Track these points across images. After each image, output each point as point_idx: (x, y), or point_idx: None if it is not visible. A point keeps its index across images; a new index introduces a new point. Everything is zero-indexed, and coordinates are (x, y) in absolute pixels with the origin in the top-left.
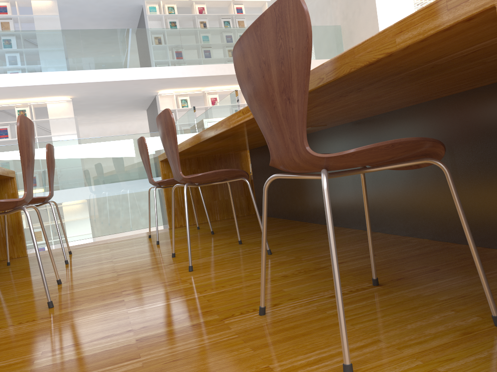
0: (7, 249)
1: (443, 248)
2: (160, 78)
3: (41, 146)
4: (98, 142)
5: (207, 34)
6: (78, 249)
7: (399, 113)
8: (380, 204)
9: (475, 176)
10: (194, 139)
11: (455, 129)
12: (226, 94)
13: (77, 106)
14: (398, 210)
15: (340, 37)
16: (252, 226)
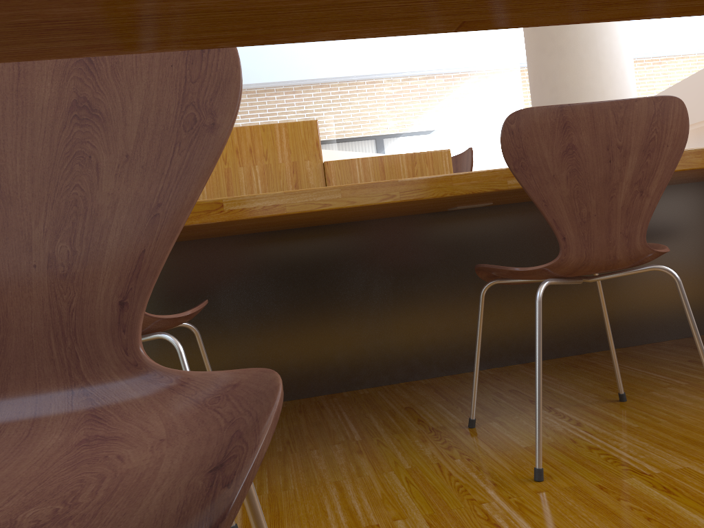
0: None
1: (677, 345)
2: None
3: None
4: None
5: None
6: None
7: None
8: None
9: (678, 268)
10: (445, 183)
11: (657, 222)
12: None
13: None
14: (571, 323)
15: None
16: None
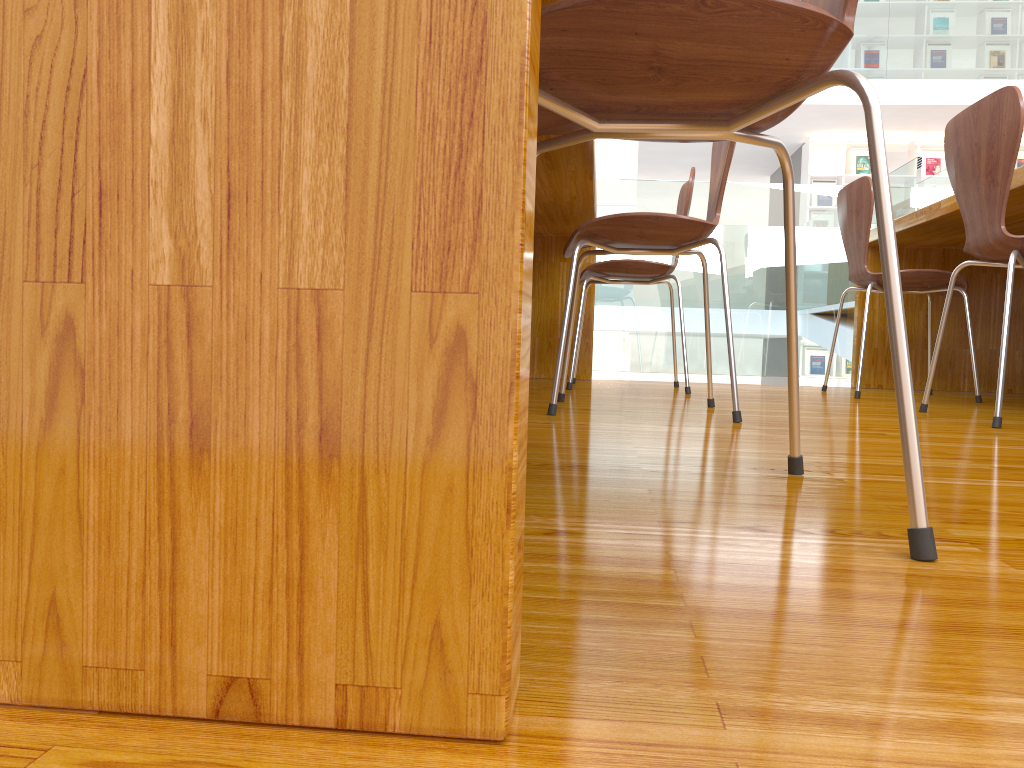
0: (576, 354)
1: None
2: (827, 103)
3: (644, 187)
4: (745, 193)
5: (953, 10)
6: (682, 385)
7: None
8: None
9: None
10: (1013, 176)
11: None
12: None
13: (642, 154)
14: None
15: None
16: None
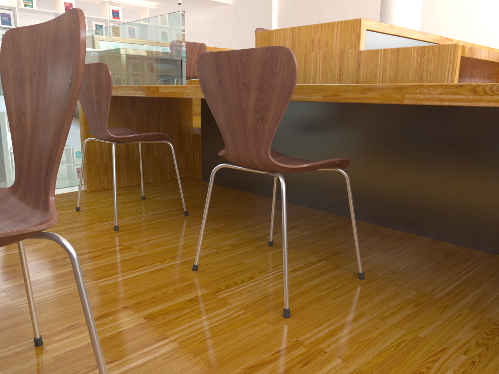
0: None
1: None
2: None
3: None
4: None
5: None
6: None
7: None
8: (457, 210)
9: None
10: None
11: None
12: (81, 1)
13: None
14: (490, 223)
15: None
16: (229, 205)
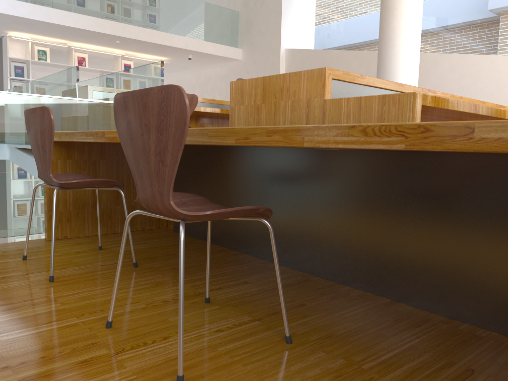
0: None
1: None
2: (17, 15)
3: None
4: None
5: None
6: None
7: (485, 158)
8: (414, 269)
9: None
10: None
11: None
12: (95, 56)
13: None
14: (448, 284)
15: (237, 24)
16: (187, 257)
